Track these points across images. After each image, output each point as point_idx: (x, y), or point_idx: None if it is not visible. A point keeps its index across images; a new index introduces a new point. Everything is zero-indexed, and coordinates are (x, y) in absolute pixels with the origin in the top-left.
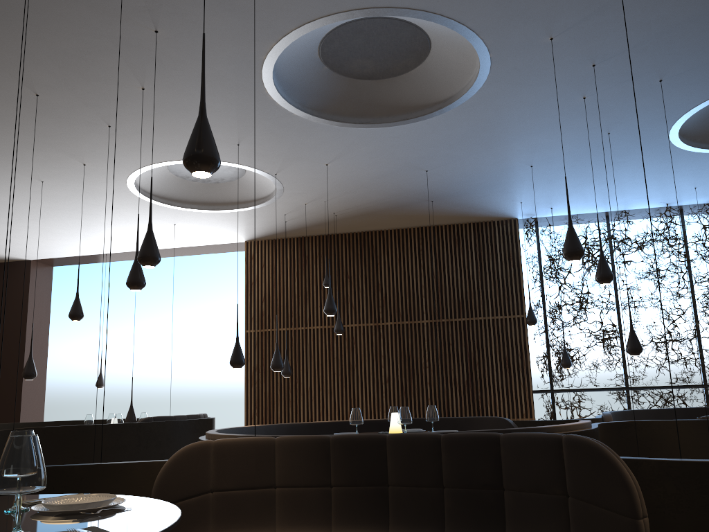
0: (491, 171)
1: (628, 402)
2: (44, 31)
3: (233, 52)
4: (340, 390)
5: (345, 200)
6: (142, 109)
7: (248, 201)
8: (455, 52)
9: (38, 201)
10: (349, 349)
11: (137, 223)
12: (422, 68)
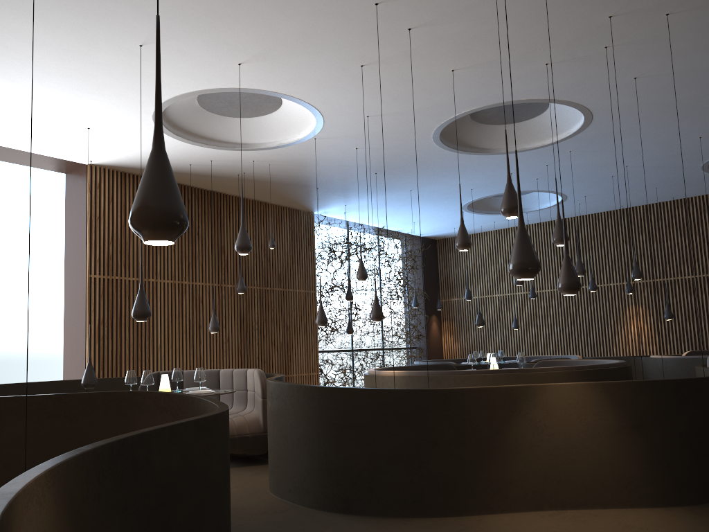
0: (392, 185)
1: (352, 359)
2: (533, 25)
3: (526, 90)
4: (188, 349)
5: (282, 169)
6: (454, 89)
7: (214, 139)
8: (529, 132)
9: (42, 48)
10: (197, 307)
11: (55, 111)
12: (496, 127)
